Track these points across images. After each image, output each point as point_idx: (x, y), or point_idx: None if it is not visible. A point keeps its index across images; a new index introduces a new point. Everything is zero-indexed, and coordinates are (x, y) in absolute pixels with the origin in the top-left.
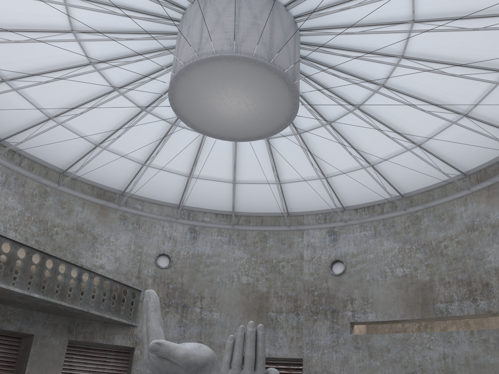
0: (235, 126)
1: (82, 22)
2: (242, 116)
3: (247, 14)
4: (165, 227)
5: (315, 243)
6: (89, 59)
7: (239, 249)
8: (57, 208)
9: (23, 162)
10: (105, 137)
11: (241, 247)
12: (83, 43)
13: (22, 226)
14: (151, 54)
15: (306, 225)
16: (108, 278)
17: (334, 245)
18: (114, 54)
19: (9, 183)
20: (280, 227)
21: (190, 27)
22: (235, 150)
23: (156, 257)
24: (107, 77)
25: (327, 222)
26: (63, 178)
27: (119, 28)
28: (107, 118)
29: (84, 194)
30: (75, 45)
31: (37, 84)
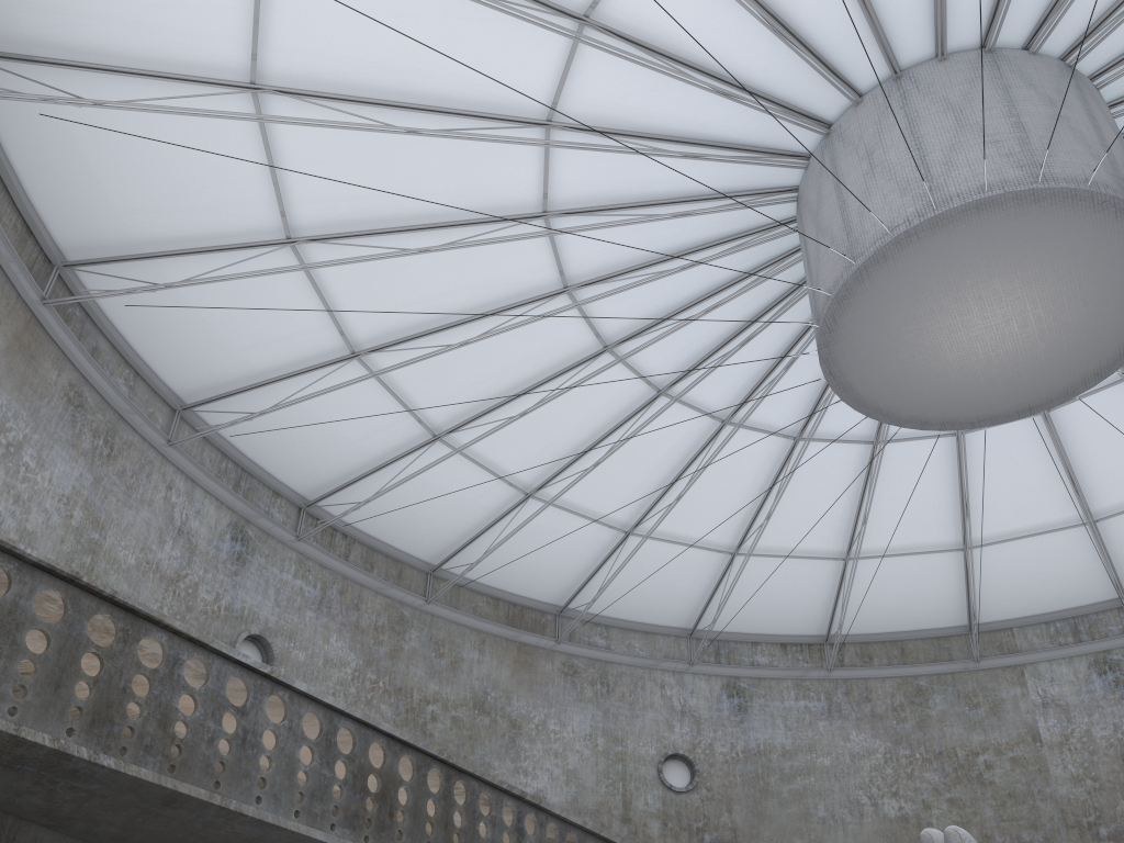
0: (968, 388)
1: (569, 189)
2: (1000, 356)
3: (1030, 99)
4: (667, 686)
5: (1064, 697)
6: (565, 278)
7: (858, 728)
8: (428, 656)
9: (353, 552)
10: (550, 472)
11: (865, 723)
12: (558, 241)
13: (361, 705)
14: (714, 249)
15: (1026, 652)
16: (572, 825)
17: (1120, 697)
18: (624, 261)
19: (330, 603)
20: (956, 663)
21: (873, 152)
22: (871, 472)
23: (659, 764)
24: (593, 321)
25: (1085, 640)
26: (433, 584)
27: (654, 194)
28: (567, 424)
29: (481, 618)
30: (539, 248)
31: (441, 352)
